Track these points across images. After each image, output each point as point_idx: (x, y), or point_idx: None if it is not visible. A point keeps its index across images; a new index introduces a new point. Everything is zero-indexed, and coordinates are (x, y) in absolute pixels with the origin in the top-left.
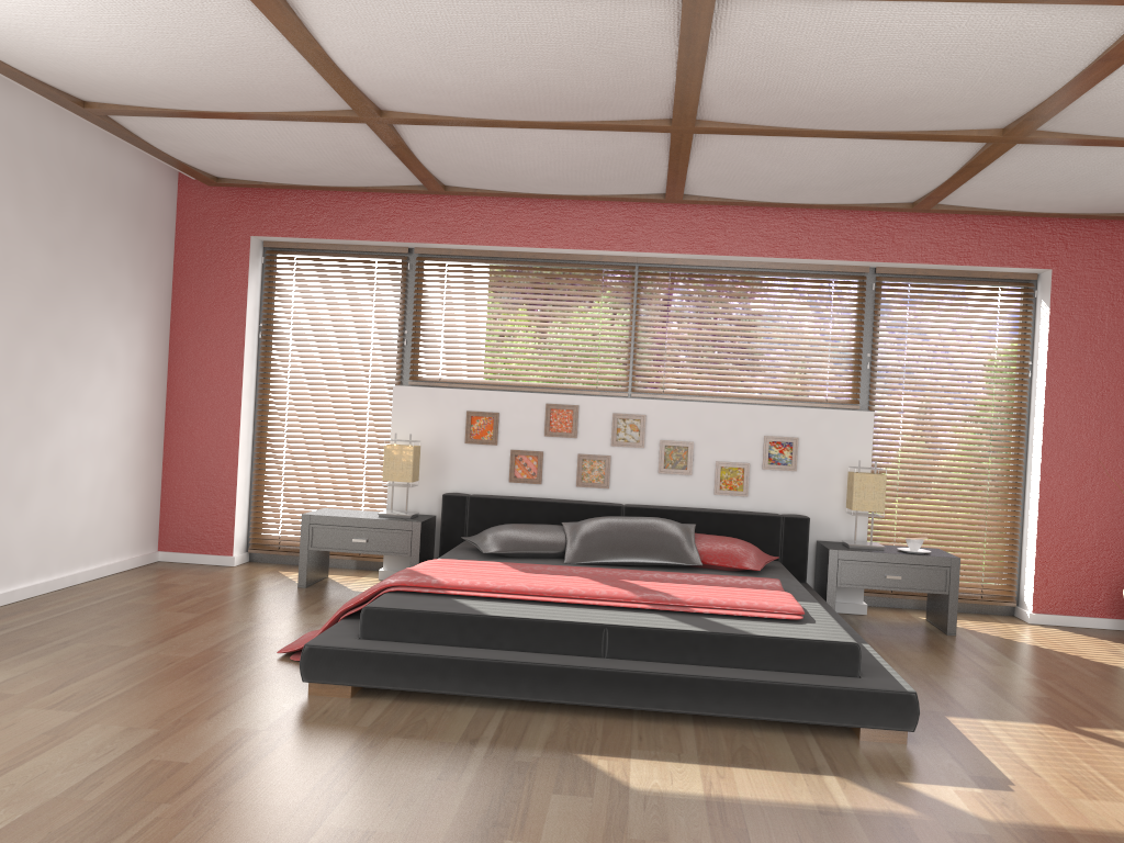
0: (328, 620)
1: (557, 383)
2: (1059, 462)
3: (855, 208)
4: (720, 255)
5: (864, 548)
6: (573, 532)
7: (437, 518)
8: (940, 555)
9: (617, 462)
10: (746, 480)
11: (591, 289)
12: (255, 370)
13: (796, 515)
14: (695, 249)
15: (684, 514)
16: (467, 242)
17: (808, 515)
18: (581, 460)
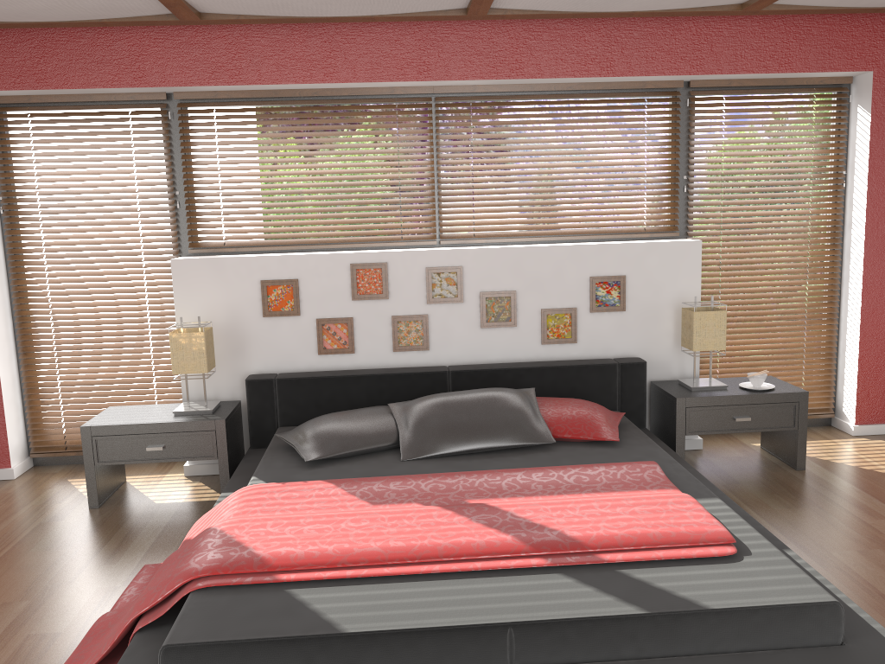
0: (118, 630)
1: (357, 236)
2: (880, 274)
3: (679, 13)
4: (528, 78)
5: (707, 389)
6: (404, 418)
7: (242, 402)
8: (787, 391)
9: (435, 321)
10: (574, 325)
11: (384, 127)
12: (2, 252)
13: (631, 359)
14: (499, 73)
15: (515, 372)
16: (235, 81)
17: (639, 355)
18: (396, 322)
